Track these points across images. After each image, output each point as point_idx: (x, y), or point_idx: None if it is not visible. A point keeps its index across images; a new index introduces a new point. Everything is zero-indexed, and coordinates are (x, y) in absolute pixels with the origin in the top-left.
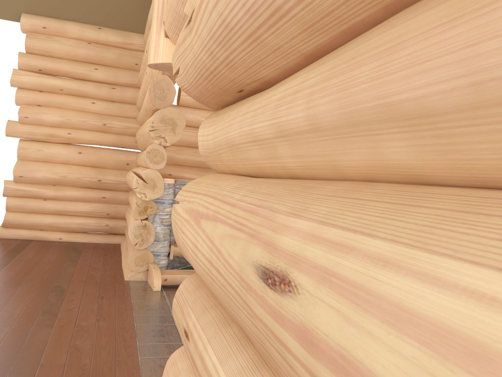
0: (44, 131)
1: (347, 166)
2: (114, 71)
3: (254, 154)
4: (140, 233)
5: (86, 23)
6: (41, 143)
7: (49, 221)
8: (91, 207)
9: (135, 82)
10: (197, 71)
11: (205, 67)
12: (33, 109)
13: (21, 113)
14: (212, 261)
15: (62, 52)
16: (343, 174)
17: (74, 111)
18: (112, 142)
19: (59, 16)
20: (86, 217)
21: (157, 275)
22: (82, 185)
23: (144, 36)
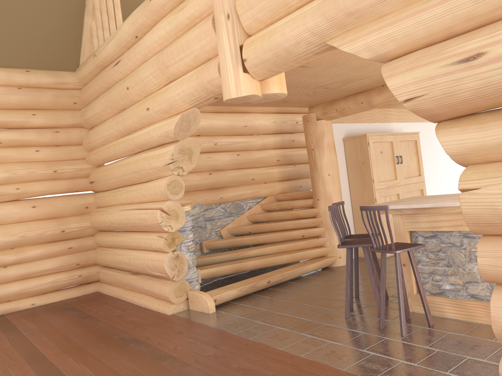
0: None
1: None
2: (53, 114)
3: None
4: (174, 264)
5: (10, 68)
6: None
7: (17, 289)
8: (58, 261)
9: (78, 122)
10: (480, 94)
11: (501, 90)
12: None
13: None
14: None
15: None
16: None
17: (18, 164)
18: (66, 188)
19: None
20: (55, 274)
21: (208, 298)
22: (44, 240)
23: (80, 73)
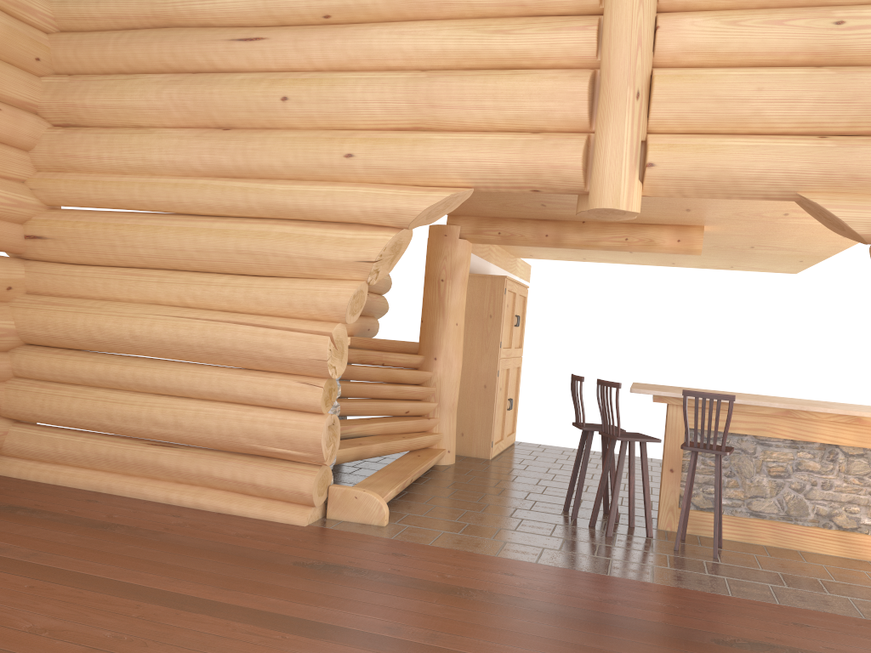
0: None
1: None
2: None
3: None
4: (329, 437)
5: None
6: None
7: None
8: None
9: (35, 101)
10: None
11: None
12: None
13: None
14: None
15: None
16: None
17: None
18: None
19: None
20: None
21: (381, 500)
22: None
23: (77, 5)
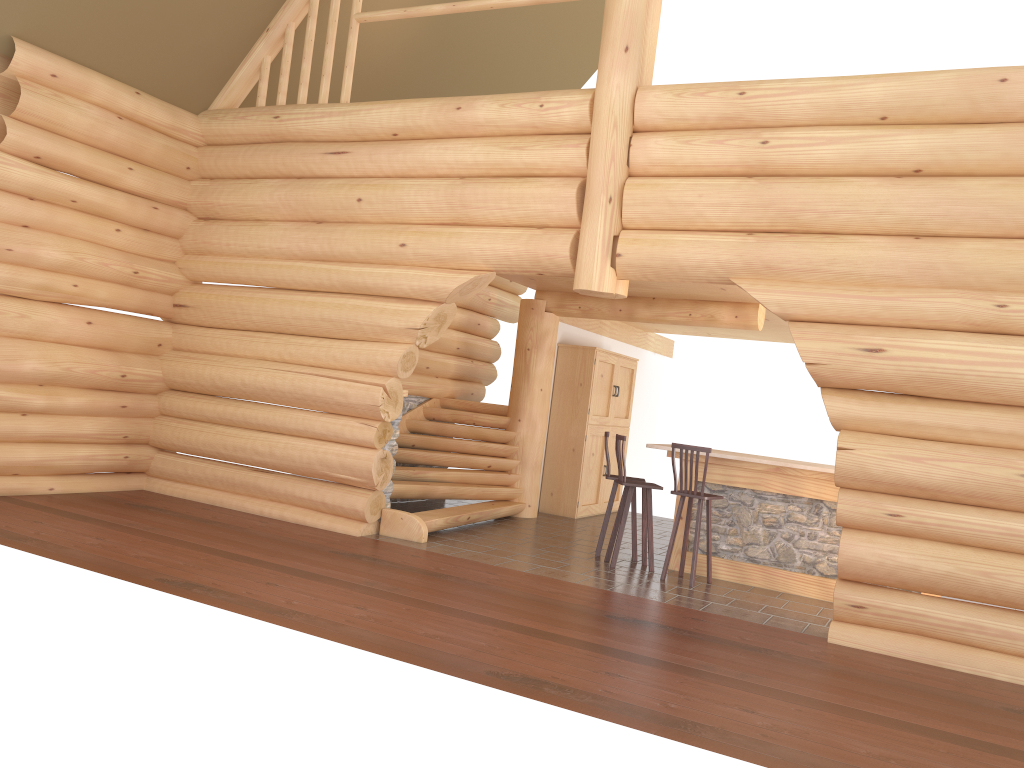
0: (36, 280)
1: (1022, 446)
2: (156, 176)
3: (940, 432)
4: (381, 468)
5: (114, 78)
6: (21, 301)
7: (35, 457)
8: (101, 425)
9: (185, 200)
10: (871, 379)
11: (888, 381)
12: (19, 233)
13: (1, 240)
14: (962, 476)
15: (79, 129)
16: (1015, 447)
17: (86, 243)
18: (138, 304)
19: (75, 57)
20: (89, 445)
21: (421, 521)
22: (91, 384)
23: (218, 125)
